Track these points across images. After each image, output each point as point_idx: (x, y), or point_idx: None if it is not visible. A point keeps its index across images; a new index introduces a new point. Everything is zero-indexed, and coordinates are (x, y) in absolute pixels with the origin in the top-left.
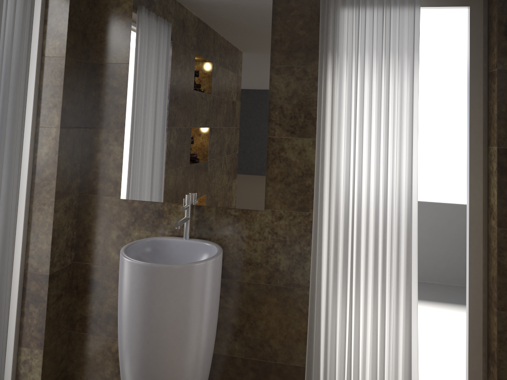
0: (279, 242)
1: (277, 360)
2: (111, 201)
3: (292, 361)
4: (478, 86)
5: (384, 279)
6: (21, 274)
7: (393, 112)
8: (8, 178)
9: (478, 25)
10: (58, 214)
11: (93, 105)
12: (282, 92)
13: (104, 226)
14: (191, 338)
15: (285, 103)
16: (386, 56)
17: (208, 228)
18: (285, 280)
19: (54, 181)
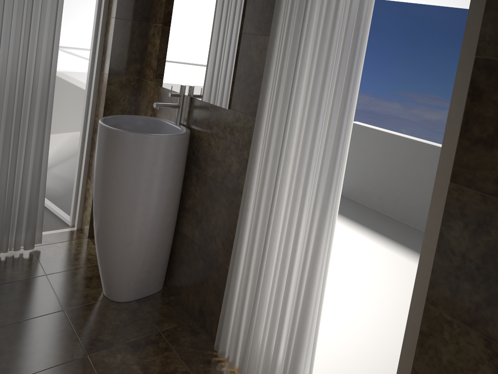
0: (234, 144)
1: (218, 259)
2: (150, 86)
3: (227, 265)
4: None
5: (301, 208)
6: (91, 126)
7: (345, 2)
8: (48, 43)
9: None
10: (112, 87)
11: (151, 4)
12: None
13: (145, 106)
14: (123, 195)
15: None
16: None
17: (194, 119)
18: (233, 184)
19: (109, 60)
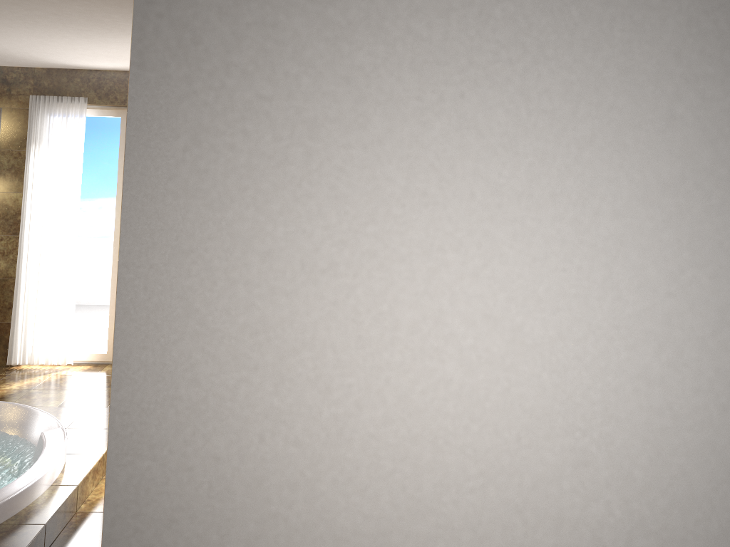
0: (1, 253)
1: None
2: None
3: (6, 320)
4: (123, 162)
5: (57, 269)
6: None
7: (67, 177)
8: None
9: (124, 128)
10: None
11: None
12: (5, 166)
13: None
14: None
15: (7, 172)
16: (65, 145)
17: None
18: (3, 275)
19: None
